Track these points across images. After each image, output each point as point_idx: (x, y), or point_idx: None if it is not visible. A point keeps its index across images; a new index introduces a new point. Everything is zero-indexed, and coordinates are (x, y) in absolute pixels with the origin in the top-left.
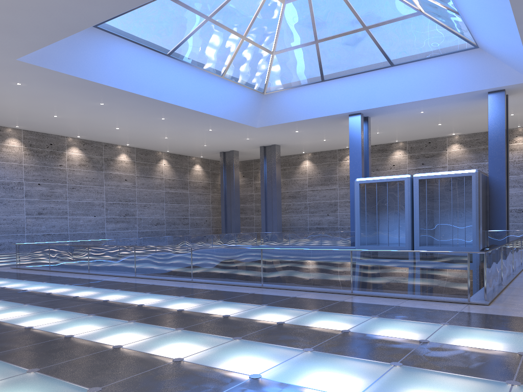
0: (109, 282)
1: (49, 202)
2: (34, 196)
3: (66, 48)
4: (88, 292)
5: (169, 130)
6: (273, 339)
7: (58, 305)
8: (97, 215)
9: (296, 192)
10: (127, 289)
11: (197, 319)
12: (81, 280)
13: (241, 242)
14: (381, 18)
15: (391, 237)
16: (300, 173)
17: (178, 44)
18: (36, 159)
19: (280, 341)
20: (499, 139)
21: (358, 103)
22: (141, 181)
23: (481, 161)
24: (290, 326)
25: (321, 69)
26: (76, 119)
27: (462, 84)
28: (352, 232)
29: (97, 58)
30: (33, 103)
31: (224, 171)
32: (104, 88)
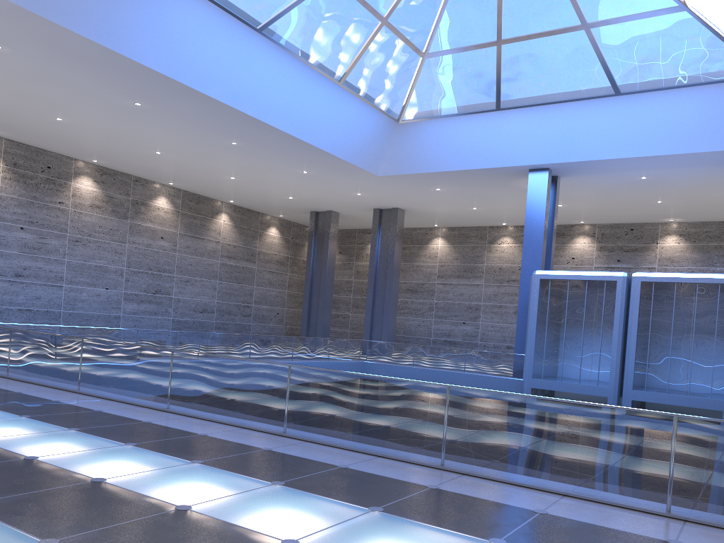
0: (113, 419)
1: (36, 259)
2: (11, 246)
3: None
4: (63, 447)
5: (240, 165)
6: None
7: None
8: (110, 287)
9: (419, 284)
10: (150, 443)
11: None
12: (58, 409)
13: (337, 353)
14: (615, 11)
15: (586, 370)
16: (427, 256)
17: (278, 13)
18: (21, 188)
19: None
20: None
21: (549, 151)
22: (186, 242)
23: (711, 264)
24: None
25: (498, 89)
26: (93, 128)
27: None
28: (517, 355)
29: (139, 16)
30: (22, 90)
31: (315, 241)
32: (144, 73)
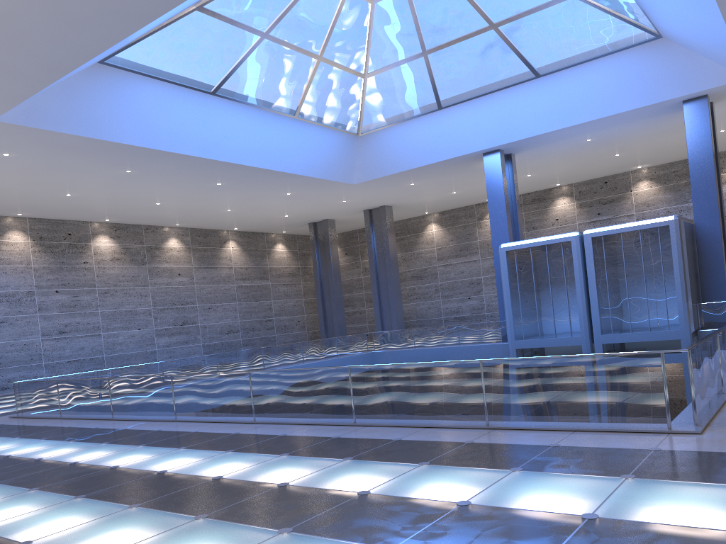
0: (134, 432)
1: (74, 315)
2: (51, 308)
3: (64, 97)
4: (96, 453)
5: (231, 199)
6: (342, 528)
7: (39, 482)
8: (142, 327)
9: (422, 269)
10: (155, 443)
11: (236, 495)
12: (96, 432)
13: (345, 348)
14: (514, 9)
15: (559, 324)
16: (425, 242)
17: (225, 76)
18: (49, 257)
19: (352, 532)
20: (706, 167)
21: (495, 135)
22: (202, 274)
23: (684, 201)
24: (377, 500)
25: (435, 91)
26: (98, 196)
27: (643, 93)
28: (502, 322)
29: (111, 108)
30: (33, 180)
31: (317, 250)
32: (126, 149)
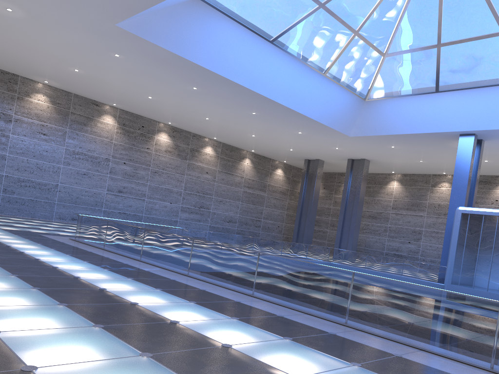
0: (154, 276)
1: (131, 182)
2: (118, 173)
3: (167, 19)
4: (121, 286)
5: (257, 127)
6: None
7: (69, 299)
8: (173, 202)
9: (378, 212)
10: (170, 290)
11: None
12: (125, 267)
13: (312, 255)
14: None
15: (493, 281)
16: (385, 193)
17: (284, 30)
18: (126, 138)
19: None
20: None
21: (475, 122)
22: (222, 176)
23: None
24: None
25: (437, 77)
26: (169, 103)
27: None
28: (442, 267)
29: (197, 35)
30: (129, 80)
31: (306, 179)
32: (199, 70)
